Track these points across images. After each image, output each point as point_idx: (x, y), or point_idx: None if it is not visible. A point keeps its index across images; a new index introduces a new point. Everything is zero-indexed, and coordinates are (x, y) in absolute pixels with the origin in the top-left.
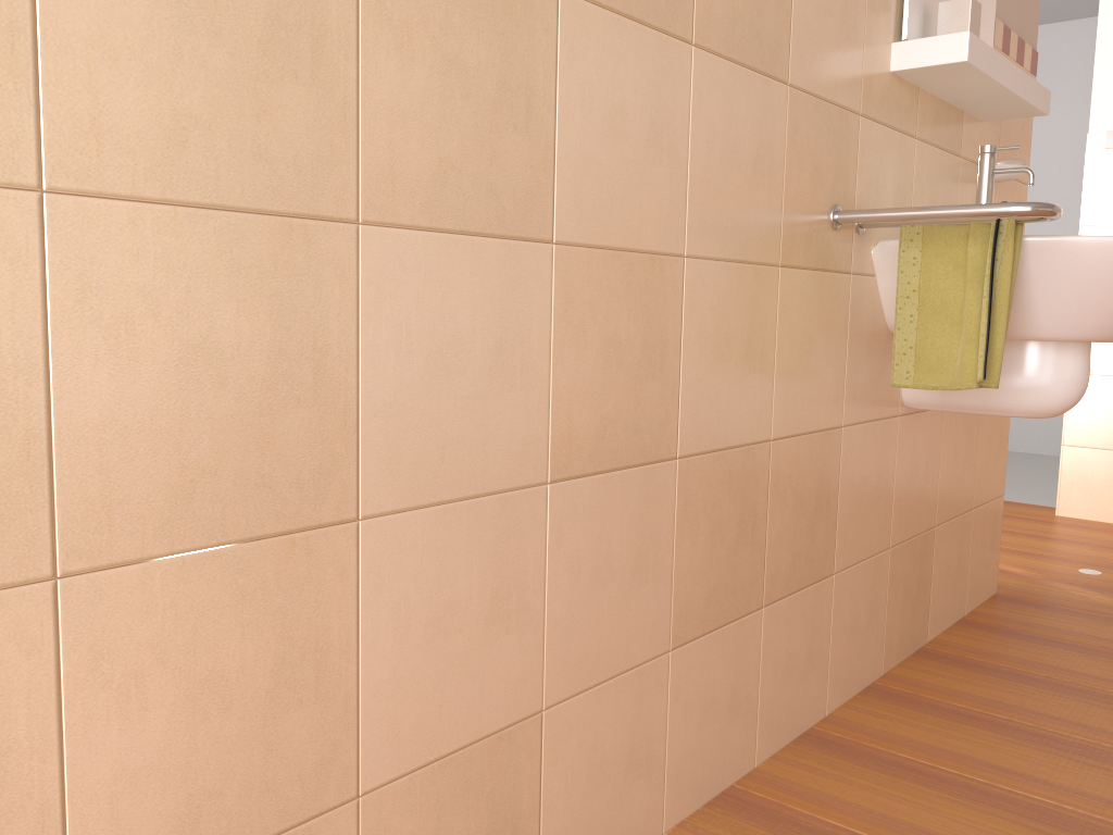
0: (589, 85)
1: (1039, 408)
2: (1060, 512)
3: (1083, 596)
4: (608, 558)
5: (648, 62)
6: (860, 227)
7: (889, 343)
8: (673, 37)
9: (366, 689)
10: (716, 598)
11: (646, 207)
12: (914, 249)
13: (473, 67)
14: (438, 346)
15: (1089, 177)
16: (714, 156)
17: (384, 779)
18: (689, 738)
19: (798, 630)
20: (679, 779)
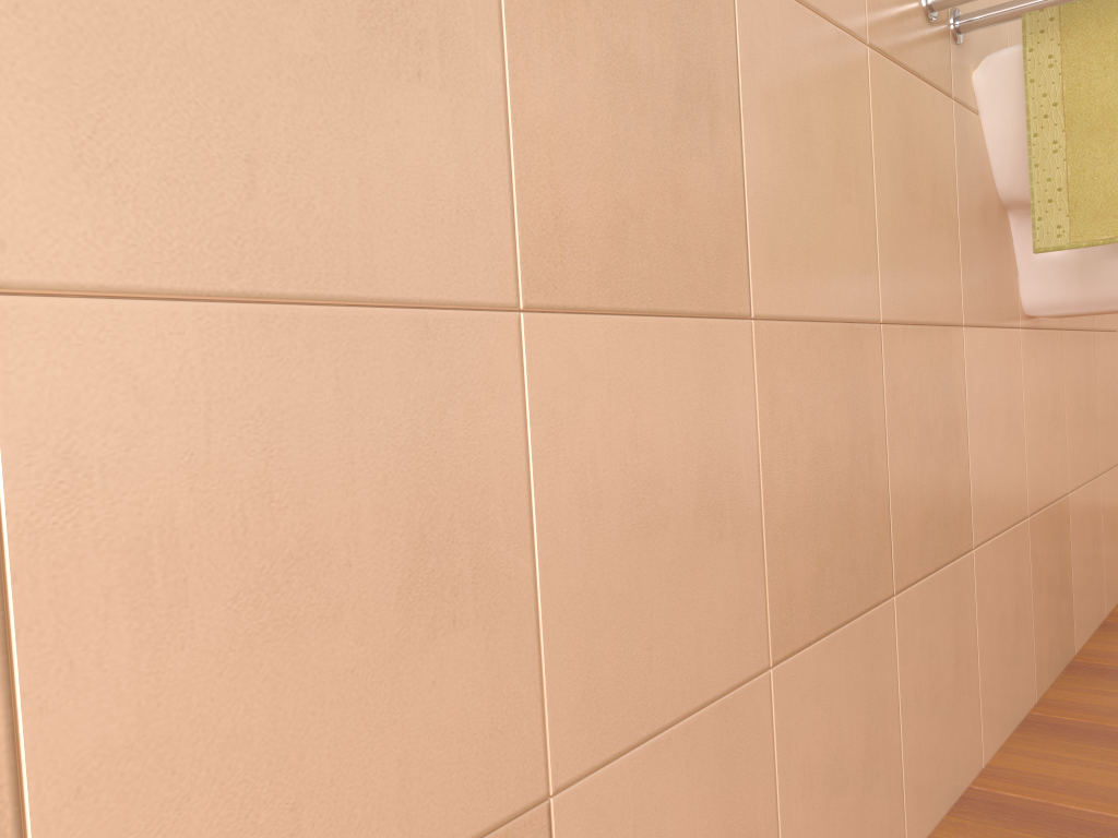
0: None
1: None
2: None
3: None
4: (651, 484)
5: None
6: (958, 32)
7: (1002, 218)
8: None
9: (49, 780)
10: (831, 576)
11: None
12: (1048, 44)
13: None
14: None
15: None
16: None
17: None
18: (813, 824)
19: (940, 633)
20: None
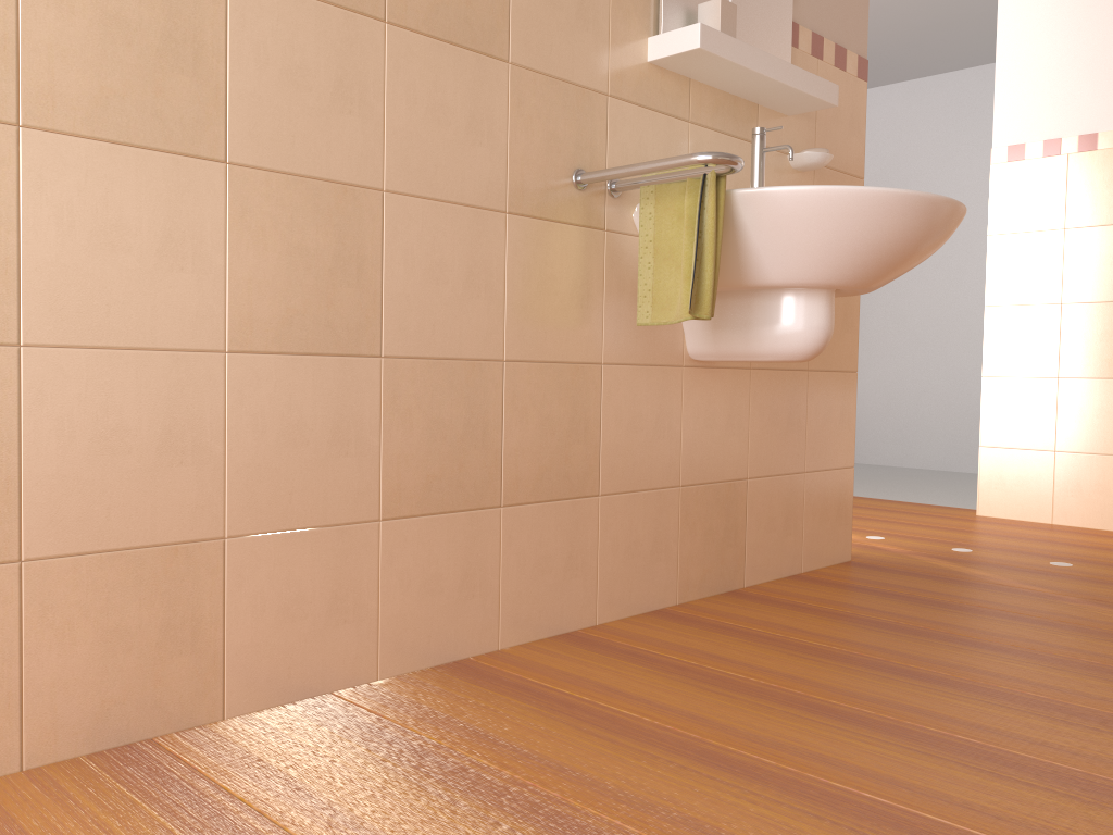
0: (264, 45)
1: (788, 350)
2: (980, 512)
3: (934, 564)
4: (299, 426)
5: (332, 32)
6: (613, 191)
7: None
8: (362, 15)
9: (29, 478)
10: (438, 486)
11: (334, 146)
12: (650, 206)
13: (135, 23)
14: (102, 226)
15: (994, 189)
16: (417, 113)
17: (48, 553)
18: (409, 603)
19: (551, 536)
20: (397, 636)
